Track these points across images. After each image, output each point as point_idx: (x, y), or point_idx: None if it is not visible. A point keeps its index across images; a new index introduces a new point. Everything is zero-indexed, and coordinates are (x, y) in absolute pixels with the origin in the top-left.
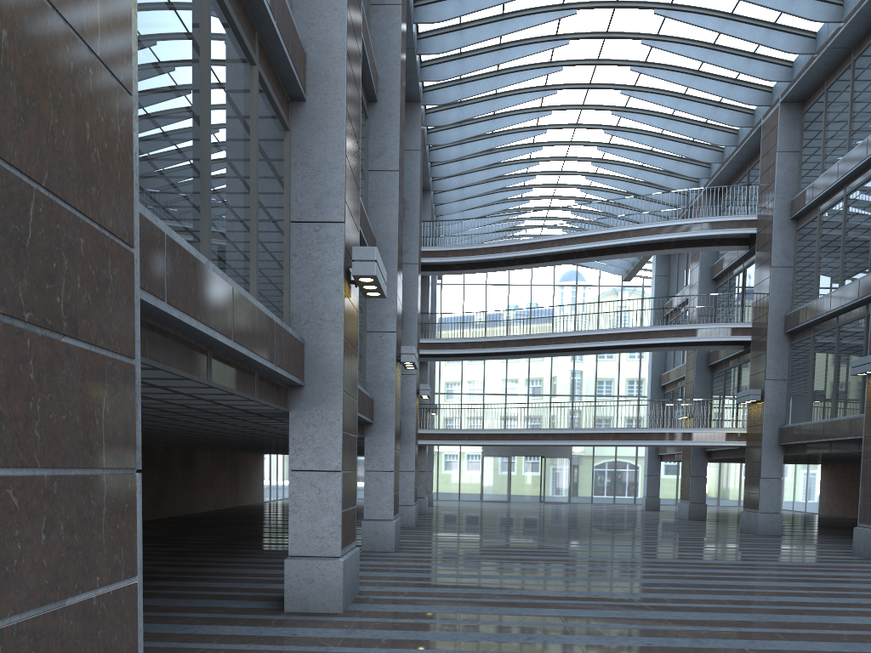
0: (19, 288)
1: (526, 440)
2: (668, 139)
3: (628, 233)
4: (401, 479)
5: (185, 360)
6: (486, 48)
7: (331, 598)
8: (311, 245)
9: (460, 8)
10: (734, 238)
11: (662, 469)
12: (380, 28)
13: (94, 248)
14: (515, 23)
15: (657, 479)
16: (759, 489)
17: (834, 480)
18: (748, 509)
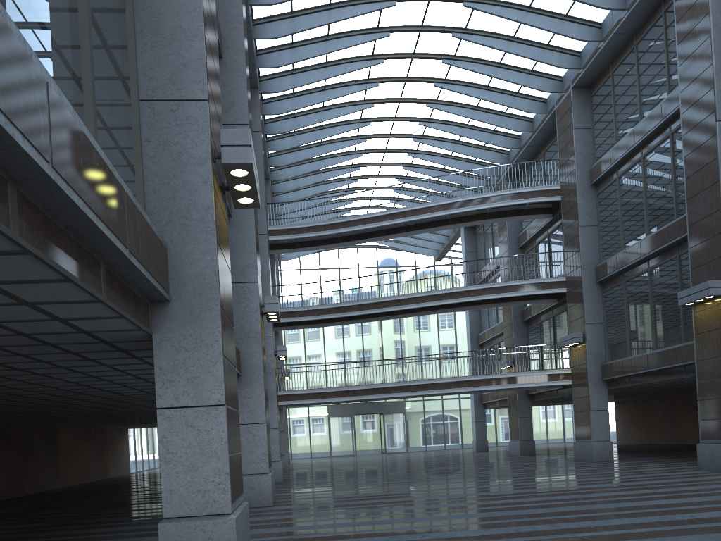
0: None
1: (376, 394)
2: (473, 128)
3: (451, 205)
4: None
5: None
6: (315, 39)
7: None
8: (168, 128)
9: None
10: (539, 208)
11: None
12: None
13: None
14: (342, 12)
15: (484, 424)
16: (590, 420)
17: (628, 414)
18: (581, 440)
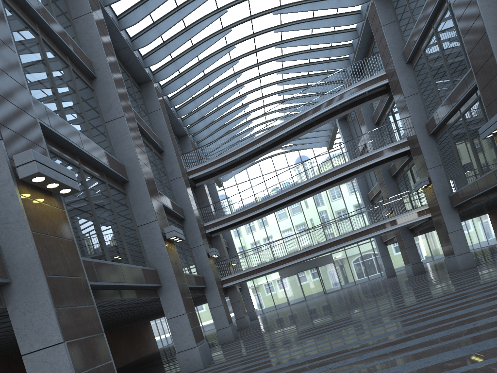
0: None
1: (292, 260)
2: (315, 50)
3: (308, 113)
4: (215, 312)
5: None
6: (178, 33)
7: None
8: None
9: (146, 10)
10: (377, 92)
11: (391, 250)
12: (83, 31)
13: None
14: (187, 9)
15: (388, 256)
16: (450, 241)
17: None
18: (448, 256)
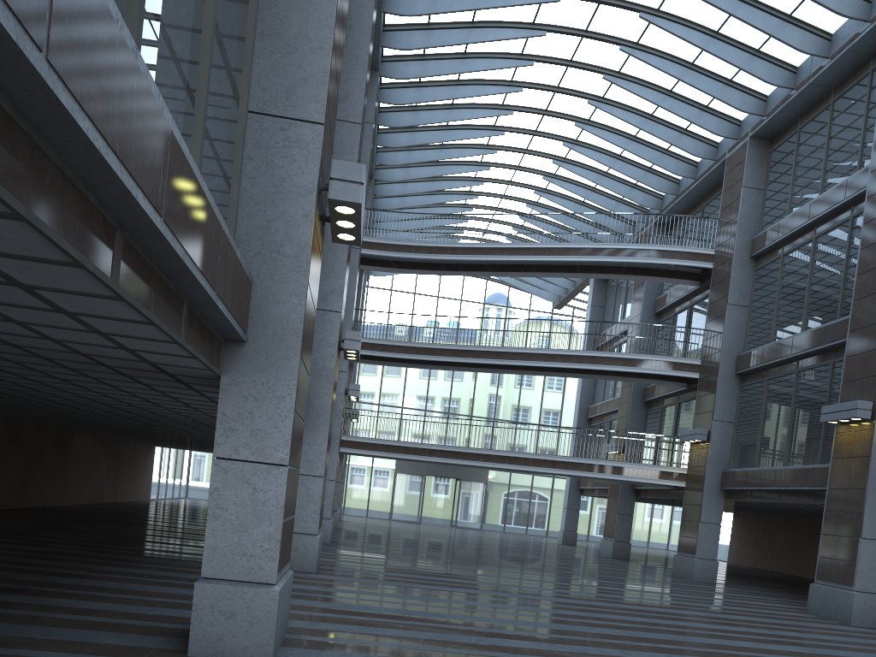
0: None
1: (456, 458)
2: (626, 161)
3: (582, 251)
4: None
5: (75, 227)
6: (456, 24)
7: (257, 641)
8: (275, 148)
9: None
10: (686, 272)
11: None
12: None
13: None
14: None
15: (577, 513)
16: (697, 533)
17: (746, 530)
18: (683, 553)
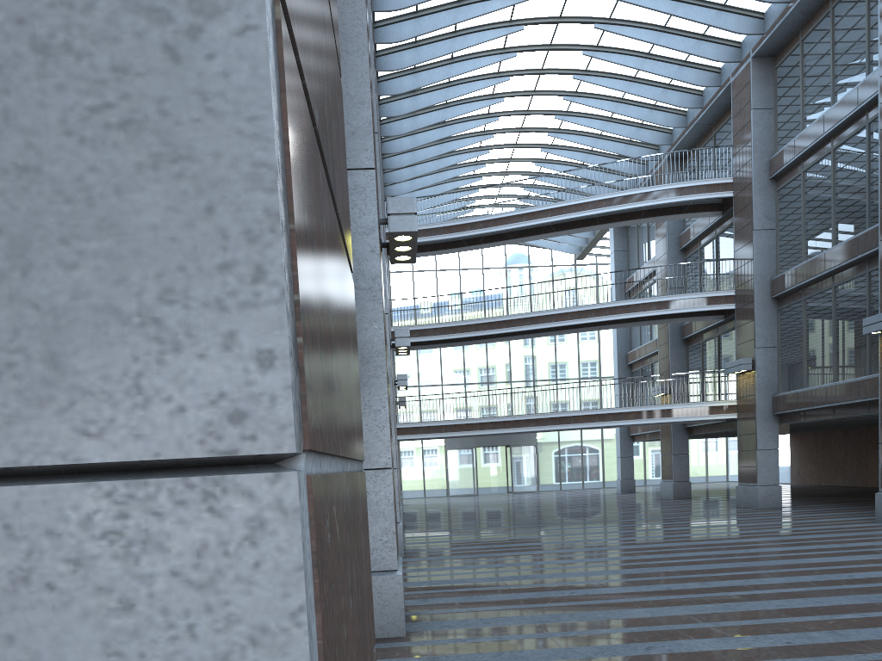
0: (309, 45)
1: (507, 427)
2: (629, 103)
3: (600, 203)
4: None
5: None
6: (443, 6)
7: (391, 619)
8: None
9: None
10: (707, 204)
11: None
12: None
13: (330, 43)
14: None
15: (631, 460)
16: (756, 461)
17: (805, 449)
18: (745, 483)
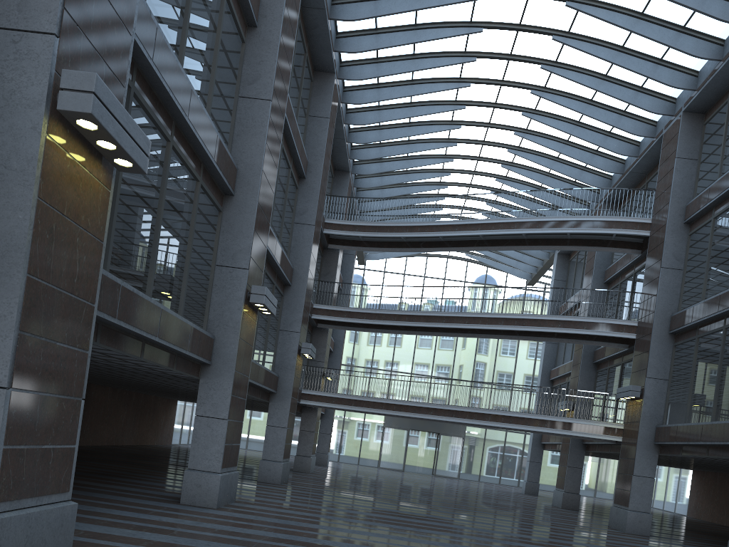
0: None
1: (409, 411)
2: (573, 146)
3: (525, 224)
4: (272, 434)
5: None
6: (401, 27)
7: None
8: (5, 61)
9: None
10: (628, 241)
11: (546, 458)
12: None
13: None
14: None
15: (539, 465)
16: (630, 486)
17: (704, 486)
18: (619, 505)
